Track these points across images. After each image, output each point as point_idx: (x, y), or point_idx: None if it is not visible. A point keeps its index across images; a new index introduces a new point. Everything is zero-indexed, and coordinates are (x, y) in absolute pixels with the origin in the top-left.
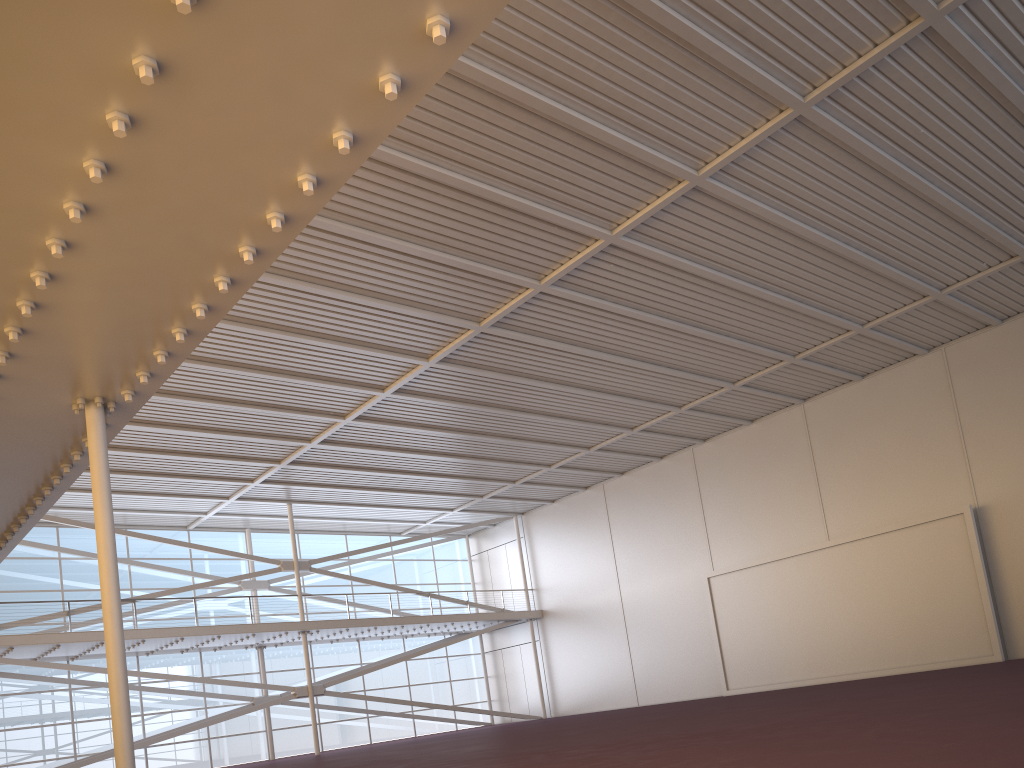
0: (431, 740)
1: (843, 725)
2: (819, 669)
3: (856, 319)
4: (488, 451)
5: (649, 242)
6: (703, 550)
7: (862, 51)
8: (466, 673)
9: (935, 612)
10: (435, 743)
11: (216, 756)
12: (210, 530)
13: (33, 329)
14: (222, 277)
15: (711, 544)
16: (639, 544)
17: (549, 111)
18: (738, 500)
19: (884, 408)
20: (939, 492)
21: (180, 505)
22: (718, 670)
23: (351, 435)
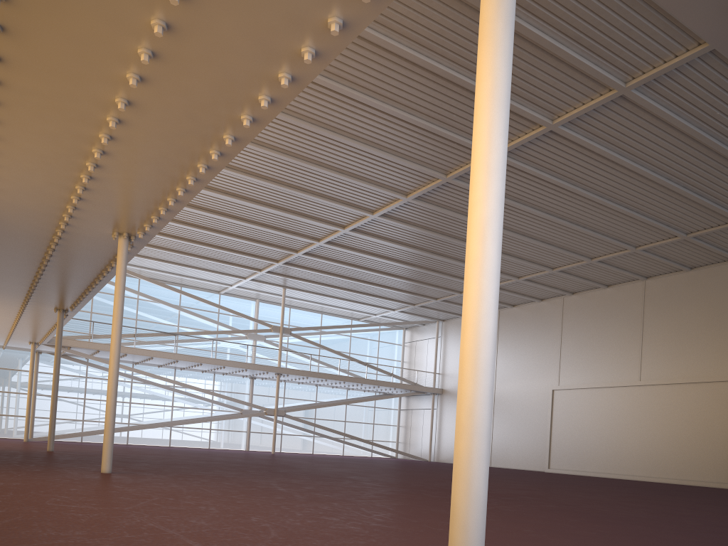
0: (342, 459)
1: (504, 501)
2: (611, 468)
3: (681, 229)
4: (417, 276)
5: (521, 160)
6: (555, 370)
7: (666, 59)
8: (385, 421)
9: (697, 446)
10: (337, 462)
11: (213, 441)
12: (234, 296)
13: (86, 198)
14: (180, 188)
15: (561, 367)
16: (514, 357)
17: (445, 75)
18: (586, 340)
19: (700, 294)
20: (723, 362)
21: (215, 278)
22: (546, 454)
23: (324, 252)
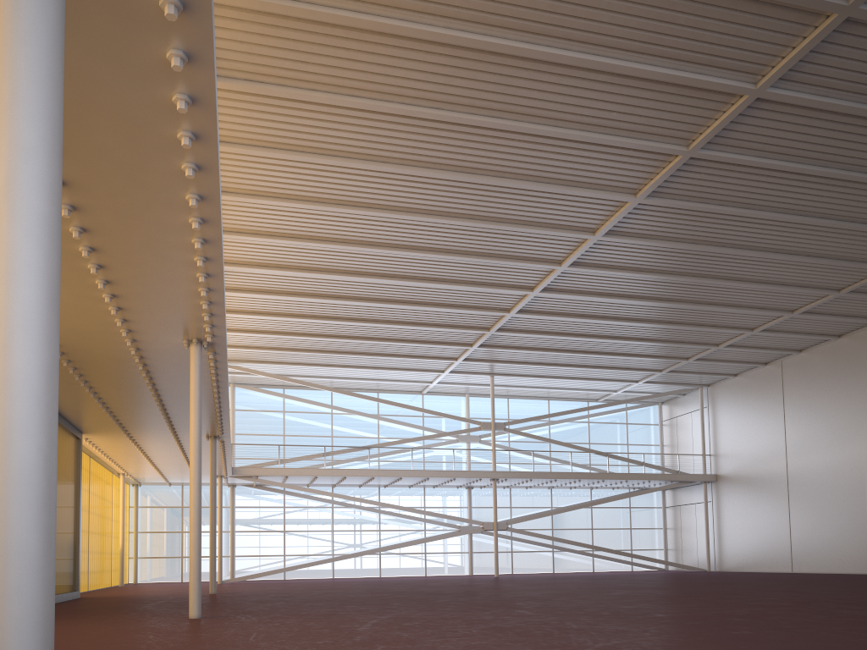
0: (575, 578)
1: (674, 629)
2: None
3: None
4: (650, 334)
5: (732, 151)
6: None
7: None
8: (646, 523)
9: None
10: (559, 582)
11: (429, 567)
12: (439, 394)
13: (124, 307)
14: (200, 273)
15: None
16: (809, 420)
17: (579, 62)
18: None
19: None
20: None
21: (410, 376)
22: None
23: (521, 324)
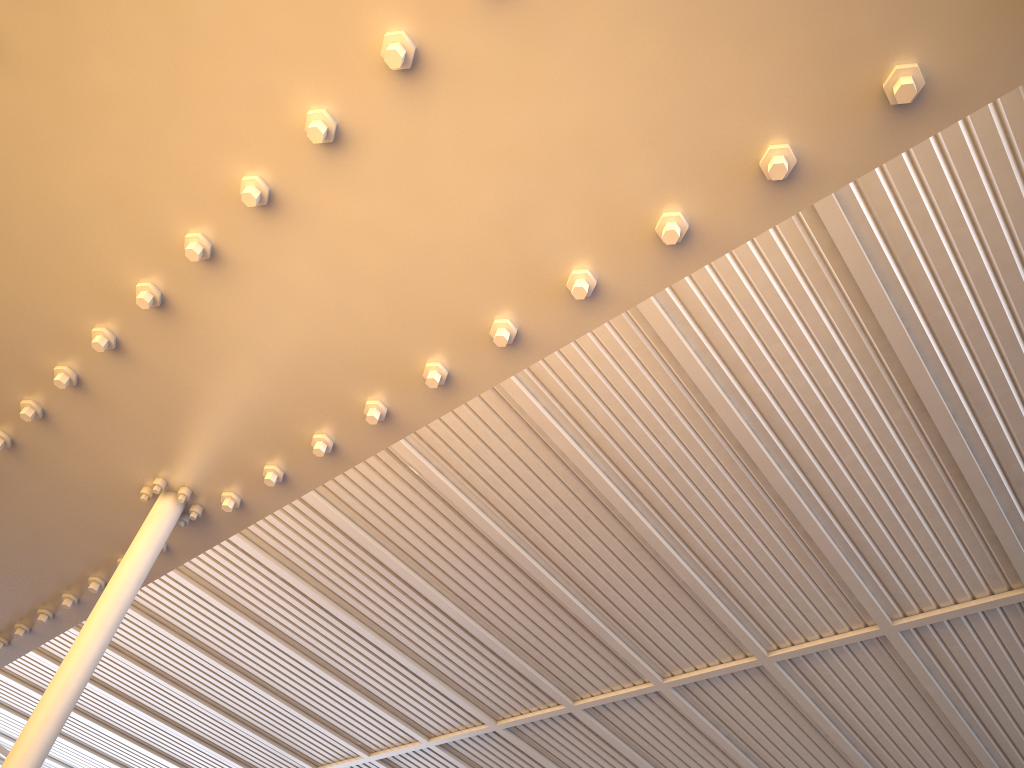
0: None
1: None
2: None
3: None
4: None
5: (799, 681)
6: None
7: None
8: None
9: None
10: None
11: None
12: None
13: (178, 305)
14: (509, 321)
15: None
16: None
17: (780, 489)
18: None
19: None
20: None
21: None
22: None
23: None
